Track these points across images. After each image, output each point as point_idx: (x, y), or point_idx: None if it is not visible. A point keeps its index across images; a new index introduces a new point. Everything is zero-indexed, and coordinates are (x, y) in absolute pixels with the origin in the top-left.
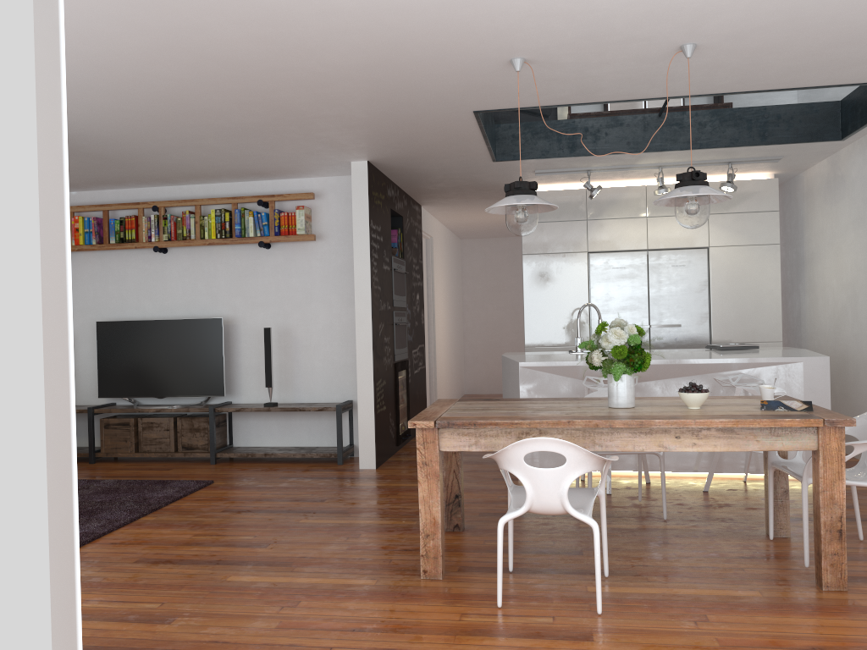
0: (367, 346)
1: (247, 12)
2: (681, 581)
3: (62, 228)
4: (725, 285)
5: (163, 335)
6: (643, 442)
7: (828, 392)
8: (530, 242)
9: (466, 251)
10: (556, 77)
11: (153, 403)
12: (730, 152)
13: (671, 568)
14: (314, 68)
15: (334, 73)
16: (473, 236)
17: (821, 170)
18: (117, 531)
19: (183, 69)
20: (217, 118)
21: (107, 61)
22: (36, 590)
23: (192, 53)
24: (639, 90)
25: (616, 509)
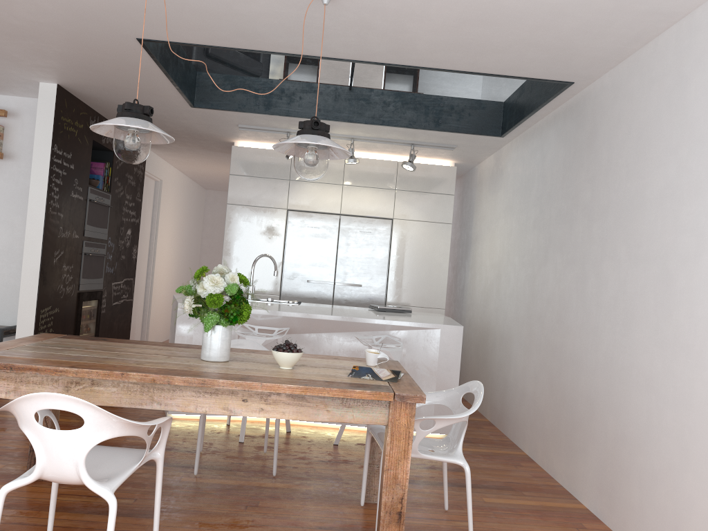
0: (34, 271)
1: None
2: None
3: None
4: (403, 254)
5: None
6: (208, 403)
7: (459, 358)
8: (235, 193)
9: (210, 201)
10: (205, 8)
11: None
12: (410, 134)
13: None
14: None
15: None
16: (216, 188)
17: (489, 164)
18: None
19: None
20: None
21: None
22: None
23: None
24: (299, 44)
25: (236, 460)
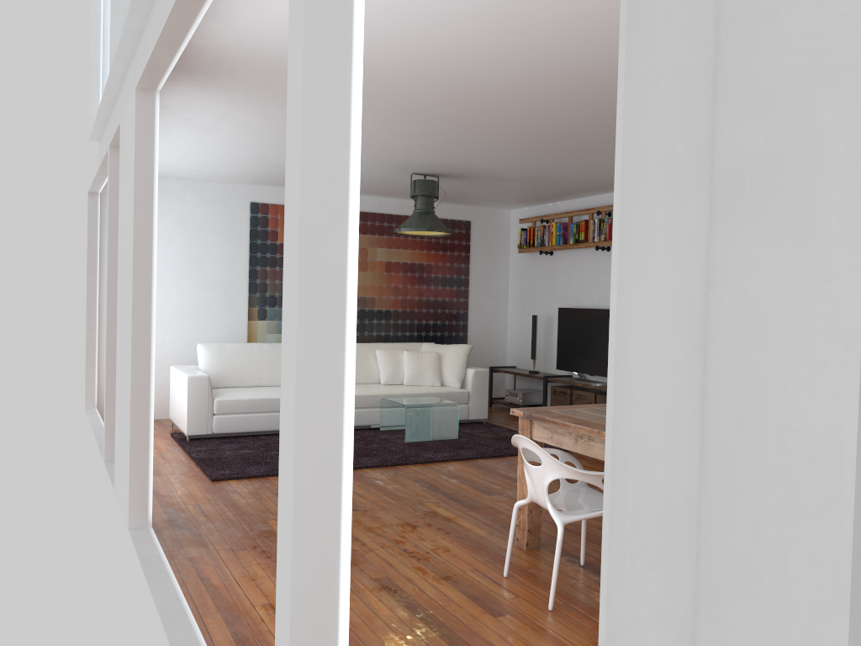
0: None
1: (413, 90)
2: None
3: (150, 267)
4: None
5: (596, 322)
6: None
7: None
8: None
9: None
10: None
11: (594, 379)
12: None
13: None
14: (522, 106)
15: (543, 106)
16: None
17: None
18: (448, 462)
19: (452, 124)
20: (537, 146)
21: (407, 129)
22: (129, 435)
23: (436, 116)
24: None
25: None
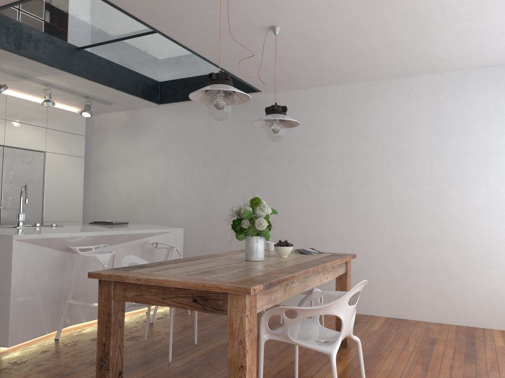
0: None
1: None
2: (315, 369)
3: None
4: (54, 180)
5: None
6: (317, 279)
7: (182, 249)
8: None
9: None
10: (194, 0)
11: None
12: (102, 91)
13: (291, 366)
14: None
15: None
16: None
17: (118, 117)
18: None
19: None
20: None
21: None
22: None
23: None
24: (190, 35)
25: (150, 348)
